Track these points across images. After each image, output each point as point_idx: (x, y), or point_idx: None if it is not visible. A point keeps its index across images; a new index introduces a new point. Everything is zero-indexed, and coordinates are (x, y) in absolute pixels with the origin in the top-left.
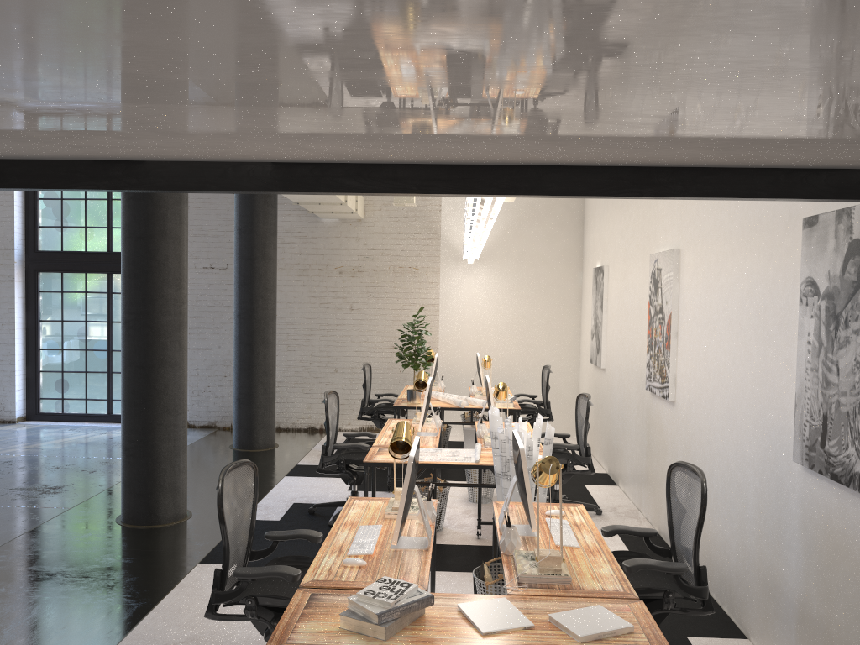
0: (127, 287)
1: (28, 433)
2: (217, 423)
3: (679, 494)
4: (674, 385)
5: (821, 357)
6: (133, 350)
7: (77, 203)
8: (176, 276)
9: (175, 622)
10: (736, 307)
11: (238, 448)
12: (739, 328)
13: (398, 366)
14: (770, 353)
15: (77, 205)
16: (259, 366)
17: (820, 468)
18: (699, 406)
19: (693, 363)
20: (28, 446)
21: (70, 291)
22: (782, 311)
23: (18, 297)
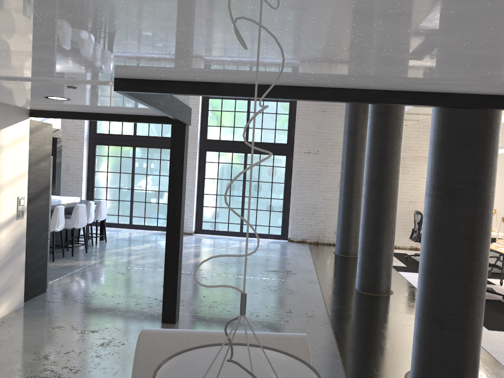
0: (376, 164)
1: (211, 240)
2: (306, 240)
3: None
4: None
5: None
6: (378, 198)
7: (230, 113)
8: (400, 159)
9: (499, 346)
10: None
11: (342, 255)
12: None
13: (413, 212)
14: None
15: (230, 114)
16: (357, 209)
17: None
18: None
19: None
20: (226, 247)
21: (223, 162)
22: None
23: (197, 165)
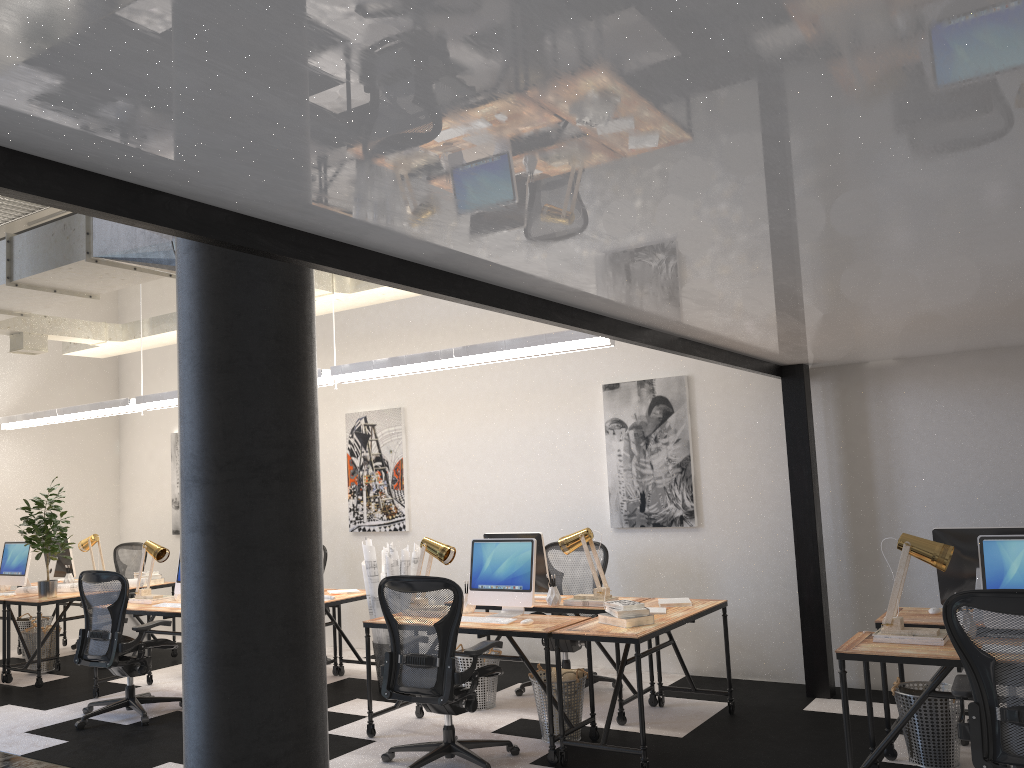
0: None
1: None
2: None
3: (557, 563)
4: (408, 518)
5: (634, 461)
6: None
7: None
8: None
9: None
10: (513, 444)
11: None
12: (519, 458)
13: None
14: (565, 469)
15: None
16: None
17: (641, 523)
18: (458, 525)
19: (443, 494)
20: None
21: None
22: (576, 441)
23: None
